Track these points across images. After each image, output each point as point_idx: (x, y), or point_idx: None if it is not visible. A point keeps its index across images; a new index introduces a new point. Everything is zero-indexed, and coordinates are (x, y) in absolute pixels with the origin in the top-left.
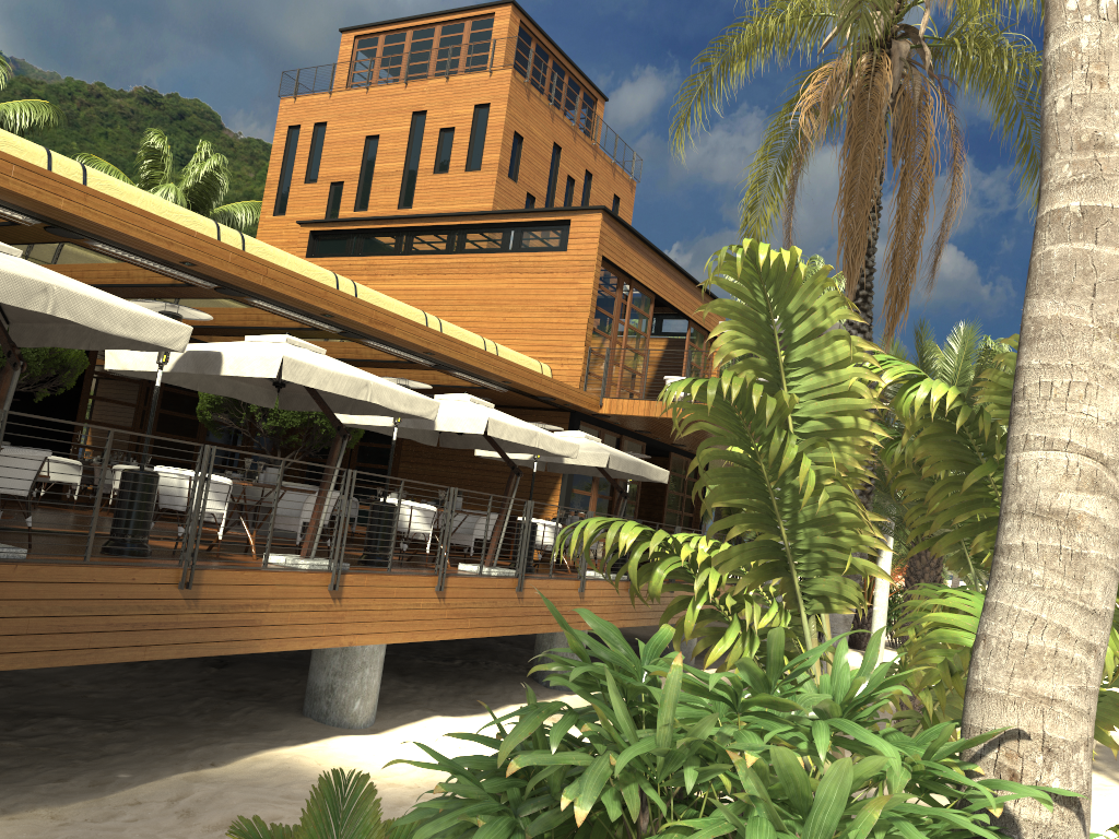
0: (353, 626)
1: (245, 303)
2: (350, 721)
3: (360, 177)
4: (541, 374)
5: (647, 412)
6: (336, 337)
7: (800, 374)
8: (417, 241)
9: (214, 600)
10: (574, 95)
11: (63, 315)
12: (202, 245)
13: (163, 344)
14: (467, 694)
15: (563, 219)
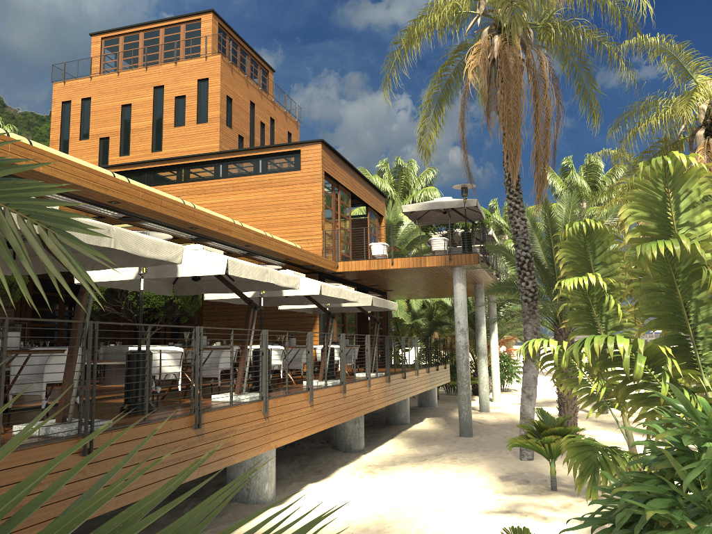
0: (275, 434)
1: (135, 225)
2: (264, 498)
3: (121, 133)
4: (307, 251)
5: (368, 267)
6: (186, 242)
7: (684, 231)
8: (193, 173)
9: (211, 433)
10: (255, 69)
11: (120, 247)
12: (124, 188)
13: (171, 260)
14: (306, 466)
15: (295, 149)
